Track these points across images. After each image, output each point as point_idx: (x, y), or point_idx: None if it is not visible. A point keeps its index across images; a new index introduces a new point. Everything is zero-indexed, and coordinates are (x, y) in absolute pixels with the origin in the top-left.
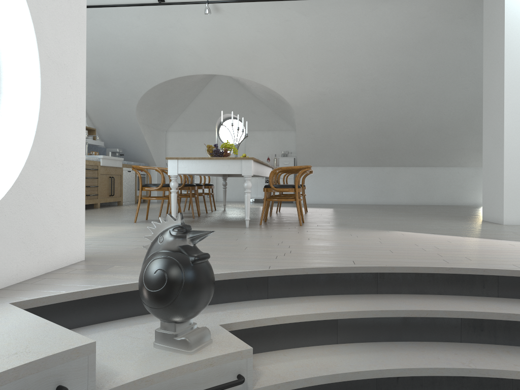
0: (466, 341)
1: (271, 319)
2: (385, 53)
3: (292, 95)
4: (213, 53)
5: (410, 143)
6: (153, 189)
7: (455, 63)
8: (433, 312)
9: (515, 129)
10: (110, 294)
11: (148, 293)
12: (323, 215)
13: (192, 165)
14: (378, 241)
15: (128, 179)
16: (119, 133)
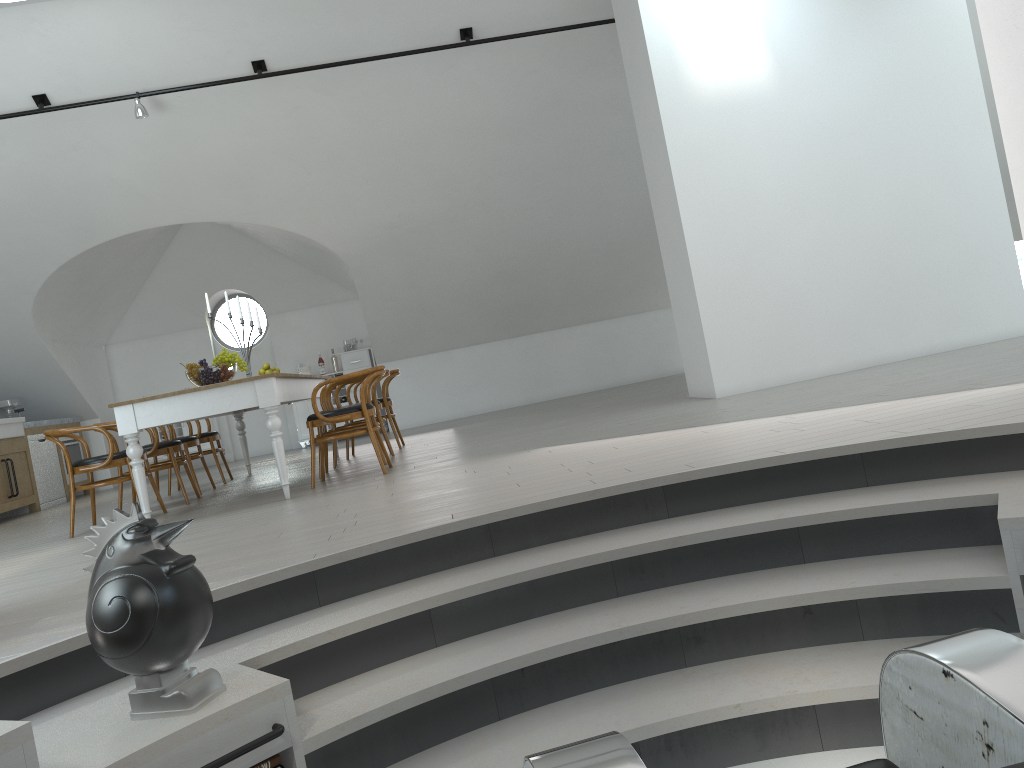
0: (625, 593)
1: (324, 634)
2: (486, 140)
3: (338, 238)
4: (169, 184)
5: (566, 285)
6: (96, 468)
7: (606, 138)
8: (571, 562)
9: (702, 241)
10: (44, 661)
11: (104, 637)
12: (431, 445)
13: (163, 408)
14: (505, 472)
15: (44, 456)
16: (5, 369)
